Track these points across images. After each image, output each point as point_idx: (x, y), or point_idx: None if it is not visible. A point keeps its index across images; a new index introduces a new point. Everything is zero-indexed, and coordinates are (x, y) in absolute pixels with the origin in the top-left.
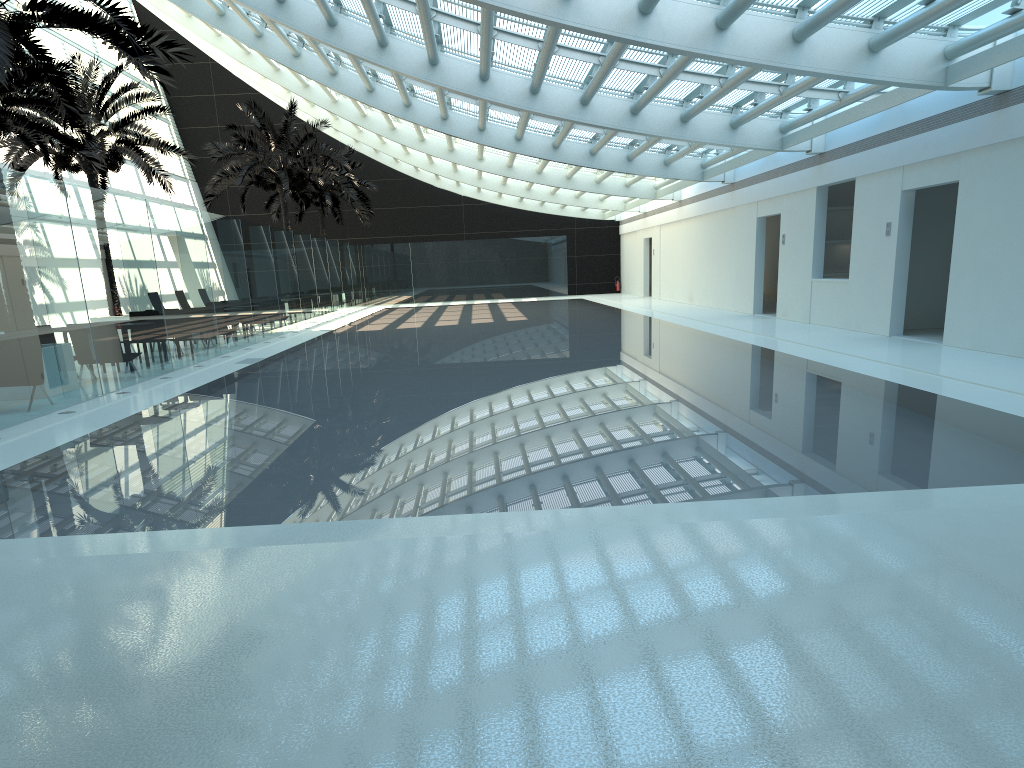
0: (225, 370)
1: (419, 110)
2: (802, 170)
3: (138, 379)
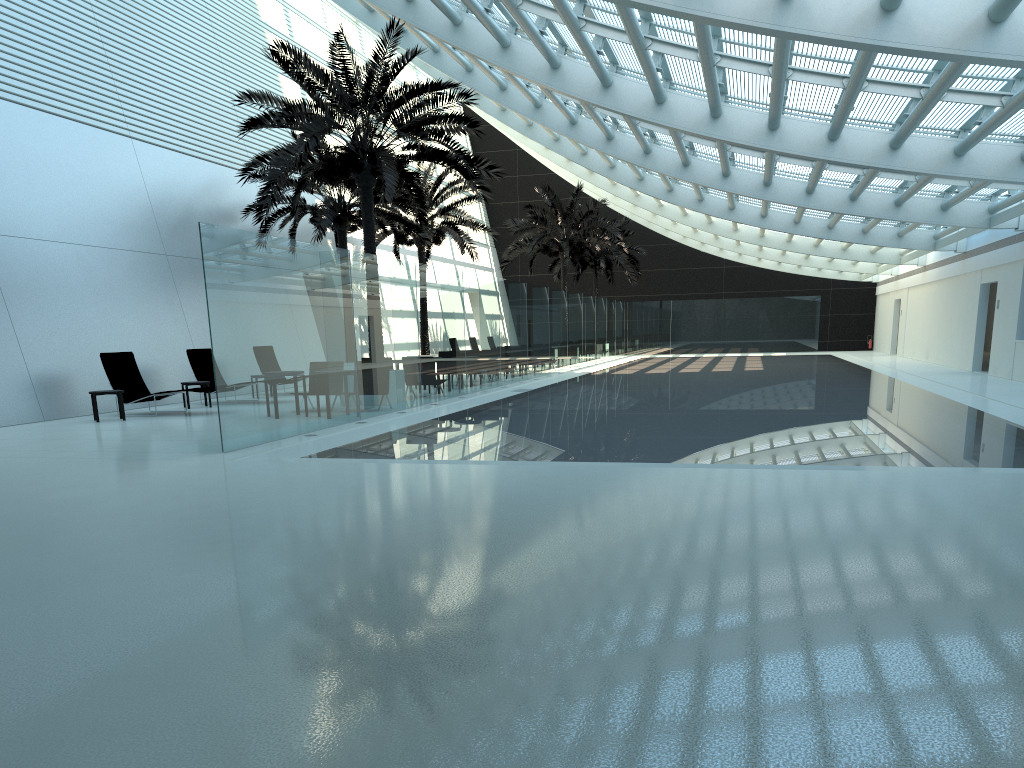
0: (503, 395)
1: (679, 194)
2: (1014, 244)
3: (444, 397)
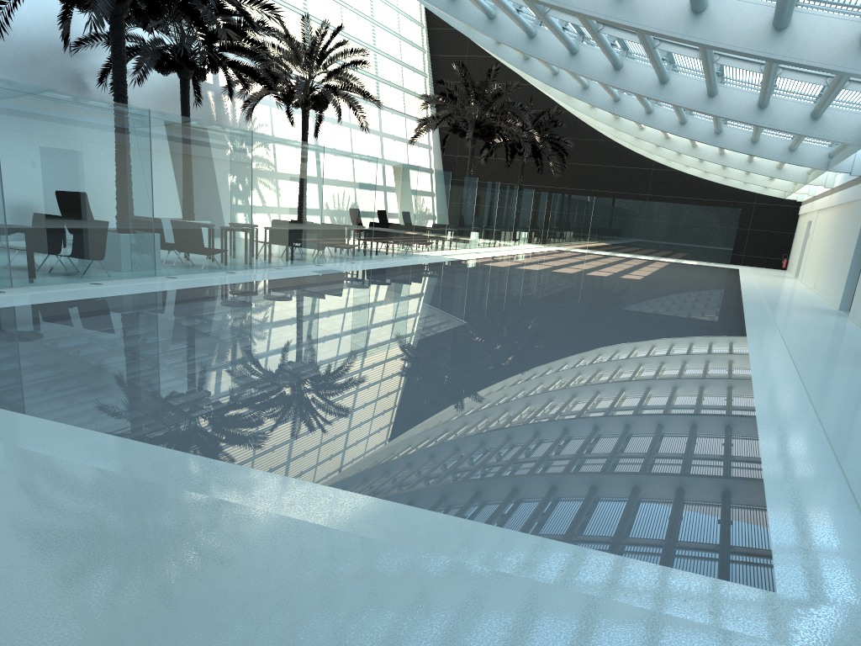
0: (288, 275)
1: (564, 78)
2: None
3: (203, 270)
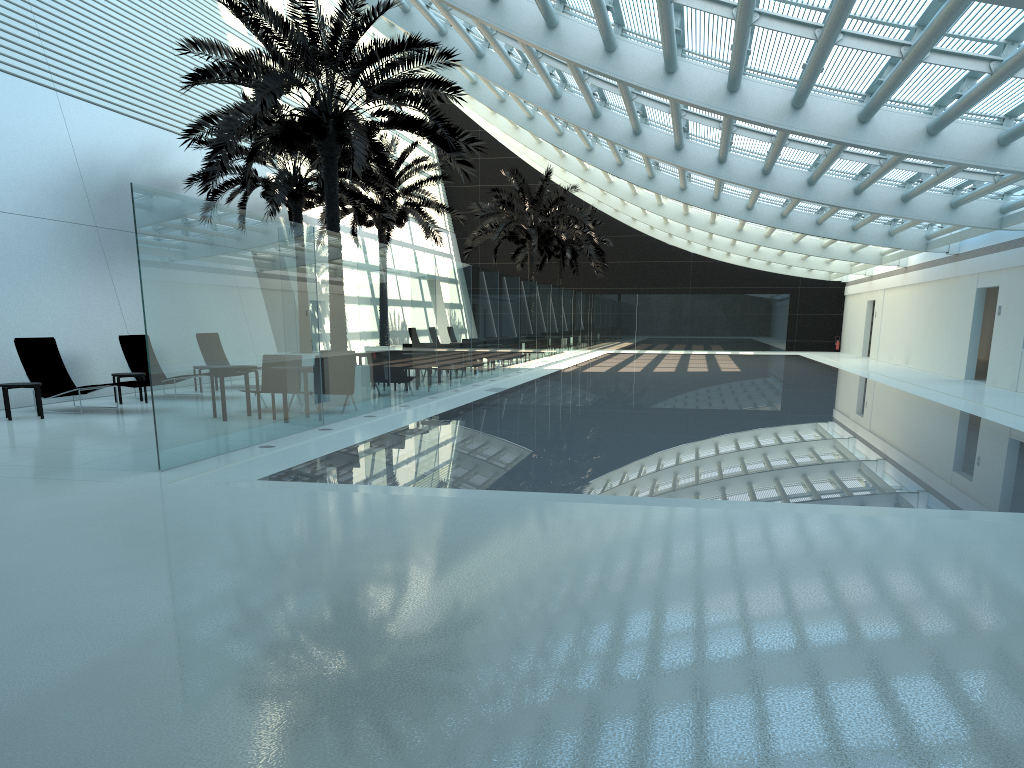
0: (477, 395)
1: (661, 181)
2: (1022, 247)
3: (414, 397)
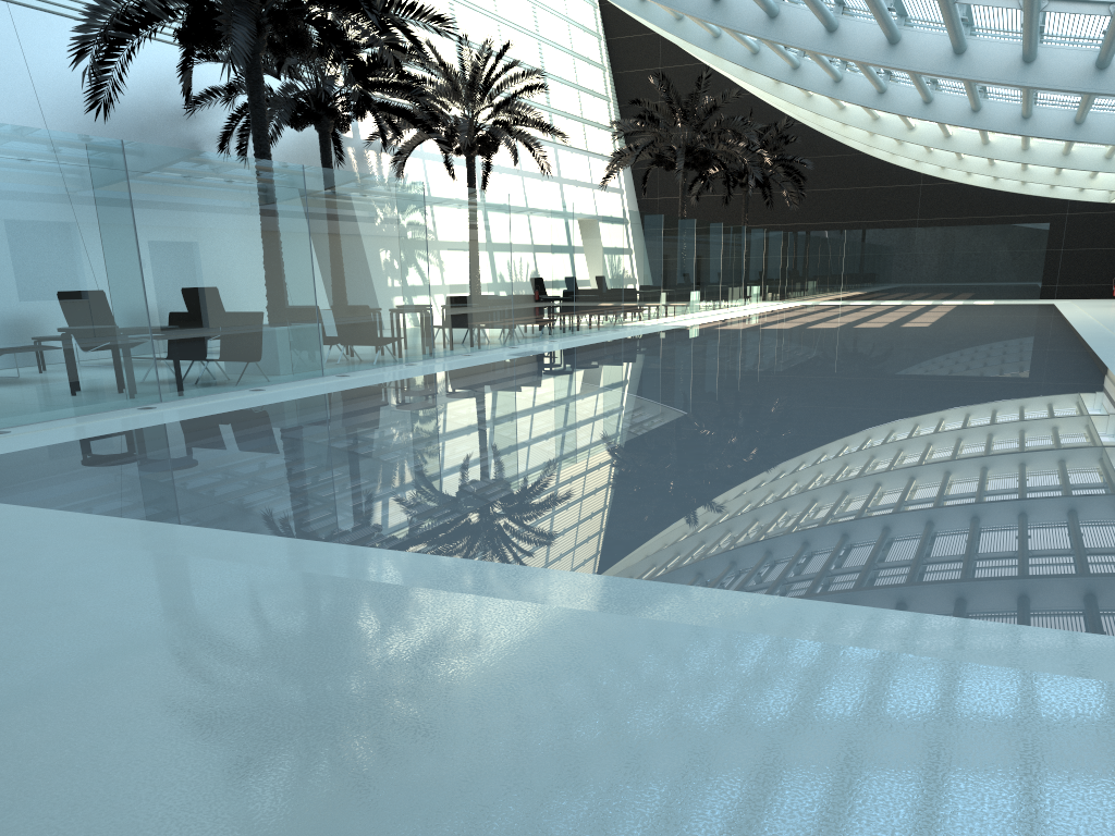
0: (481, 361)
1: (808, 72)
2: None
3: (378, 364)
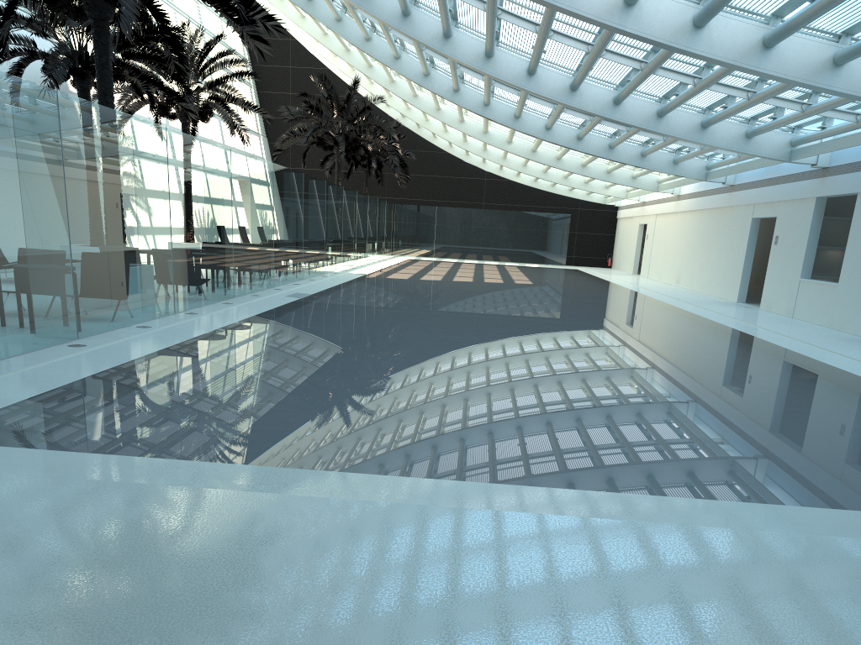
0: (277, 302)
1: (465, 95)
2: (803, 181)
3: (205, 302)
